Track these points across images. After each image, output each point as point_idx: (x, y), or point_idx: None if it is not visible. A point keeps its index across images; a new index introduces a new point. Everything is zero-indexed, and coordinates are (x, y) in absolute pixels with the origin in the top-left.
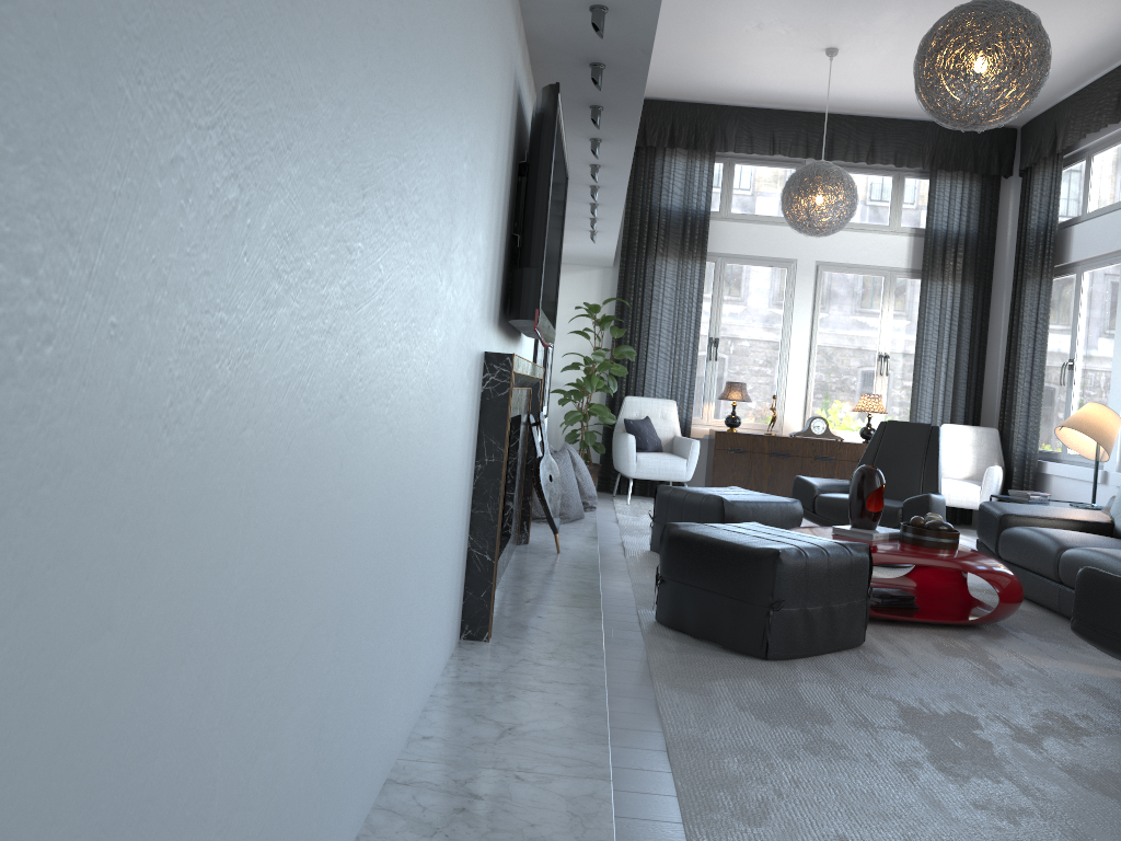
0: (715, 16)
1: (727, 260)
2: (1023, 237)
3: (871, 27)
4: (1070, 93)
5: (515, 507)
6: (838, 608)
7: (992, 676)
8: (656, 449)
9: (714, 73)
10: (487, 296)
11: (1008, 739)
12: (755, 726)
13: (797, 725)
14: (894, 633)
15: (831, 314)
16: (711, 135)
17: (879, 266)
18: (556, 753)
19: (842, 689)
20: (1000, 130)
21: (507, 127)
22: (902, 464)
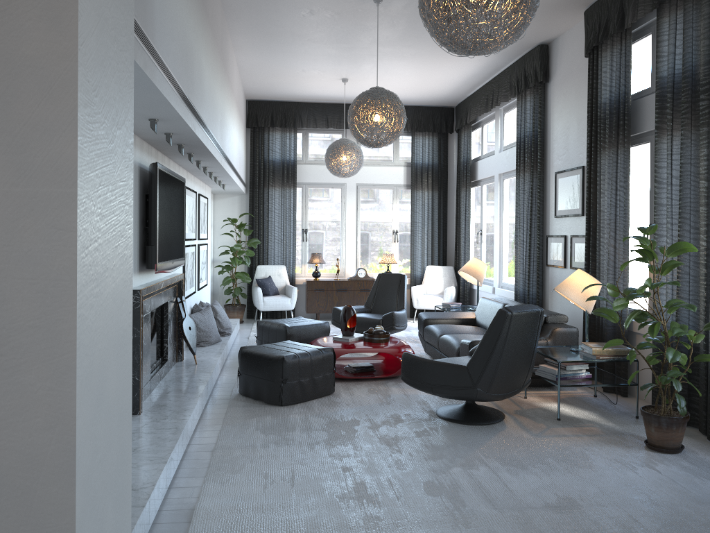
0: (278, 67)
1: (308, 186)
2: (459, 165)
3: (360, 70)
4: (471, 93)
5: (169, 345)
6: (317, 378)
7: (383, 401)
8: (275, 293)
9: (288, 89)
10: None
11: (366, 428)
12: (258, 436)
13: (277, 433)
14: (354, 385)
15: (366, 211)
16: (293, 118)
17: (390, 184)
18: (149, 456)
19: (309, 415)
20: (445, 109)
21: None
22: (388, 295)
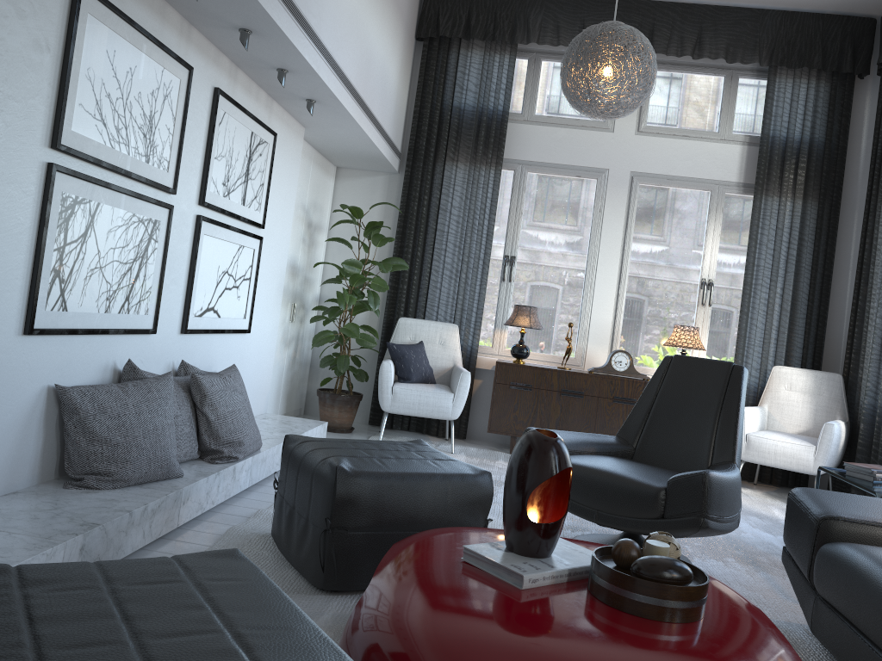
0: None
1: (528, 168)
2: (880, 143)
3: None
4: None
5: None
6: None
7: None
8: (424, 380)
9: None
10: None
11: None
12: None
13: None
14: None
15: (647, 233)
16: (512, 24)
17: (705, 179)
18: None
19: None
20: (855, 20)
21: None
22: (688, 418)
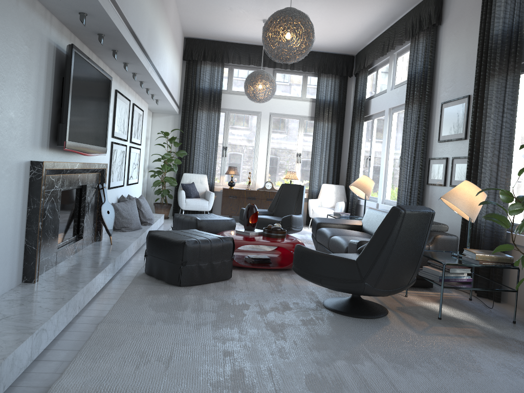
0: (210, 4)
1: (230, 111)
2: (355, 103)
3: None
4: (370, 42)
5: (86, 225)
6: (215, 264)
7: (274, 289)
8: (196, 197)
9: (218, 28)
10: (29, 137)
11: (255, 313)
12: (149, 313)
13: (168, 311)
14: (250, 273)
15: (276, 136)
16: (222, 55)
17: (297, 115)
18: (18, 325)
19: (203, 296)
20: (347, 56)
21: (42, 64)
22: (288, 202)
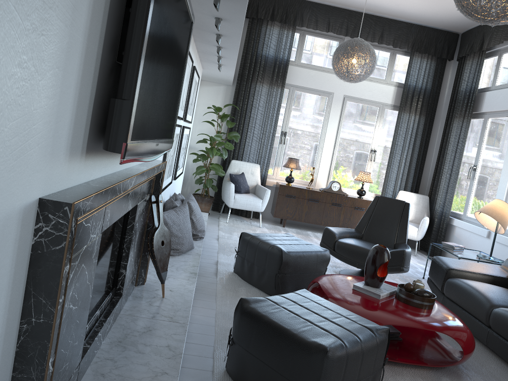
0: None
1: (296, 88)
2: (455, 94)
3: None
4: None
5: (129, 271)
6: None
7: None
8: (246, 192)
9: None
10: (40, 136)
11: None
12: None
13: None
14: (393, 376)
15: (348, 125)
16: (294, 16)
17: (377, 101)
18: None
19: None
20: (450, 34)
21: None
22: (386, 223)
